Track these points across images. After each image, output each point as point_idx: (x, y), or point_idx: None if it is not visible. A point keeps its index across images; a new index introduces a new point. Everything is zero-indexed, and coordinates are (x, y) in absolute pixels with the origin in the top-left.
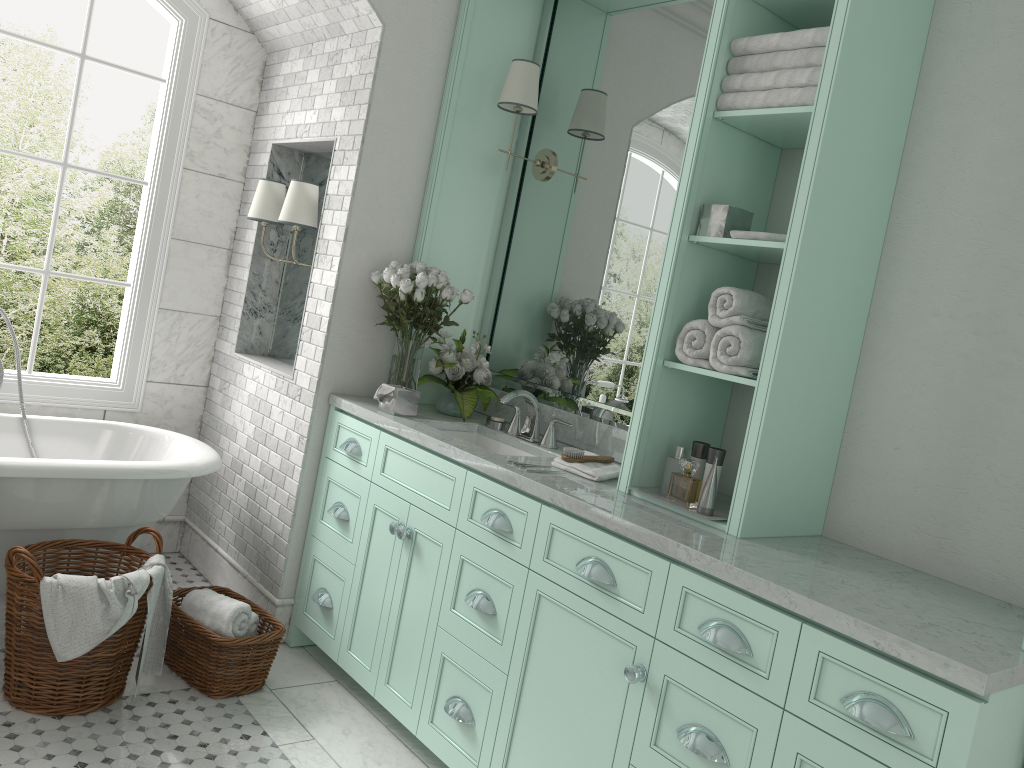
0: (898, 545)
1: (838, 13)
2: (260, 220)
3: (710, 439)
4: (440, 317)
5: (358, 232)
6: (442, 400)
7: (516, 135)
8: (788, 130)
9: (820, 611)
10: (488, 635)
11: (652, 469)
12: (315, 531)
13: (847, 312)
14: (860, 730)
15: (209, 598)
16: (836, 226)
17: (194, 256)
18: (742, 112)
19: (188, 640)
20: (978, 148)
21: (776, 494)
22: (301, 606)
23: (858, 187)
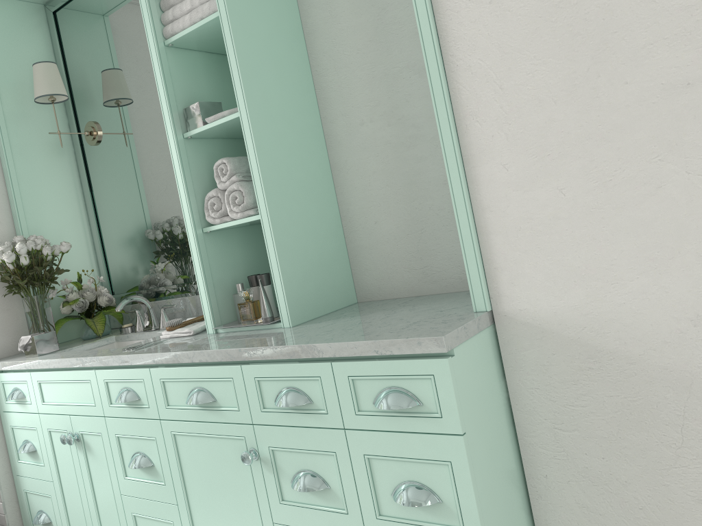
0: (402, 285)
1: None
2: None
3: (266, 271)
4: (51, 270)
5: None
6: (82, 330)
7: (66, 120)
8: (222, 37)
9: (337, 348)
10: (154, 483)
11: (228, 308)
12: (18, 471)
13: (308, 145)
14: (391, 417)
15: None
16: (271, 87)
17: None
18: (181, 34)
19: None
20: (342, 4)
21: (308, 286)
22: None
23: (277, 57)
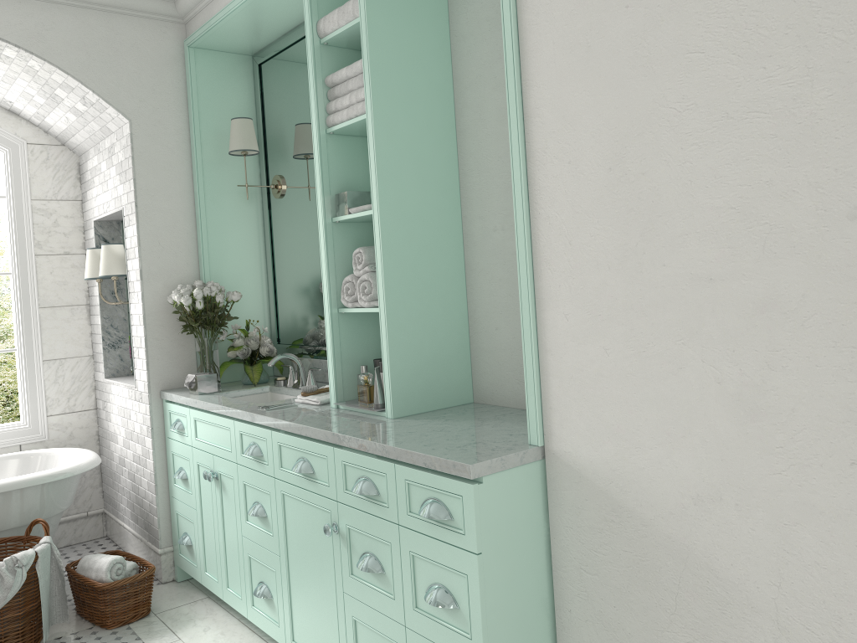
0: (512, 395)
1: (364, 47)
2: (93, 279)
3: None
4: (222, 316)
5: (151, 270)
6: (243, 375)
7: (258, 170)
8: None
9: (399, 453)
10: (266, 532)
11: (353, 386)
12: (173, 493)
13: (442, 243)
14: (431, 524)
15: (94, 559)
16: (409, 188)
17: (61, 316)
18: (339, 126)
19: (84, 592)
20: (491, 110)
21: (418, 382)
22: (177, 550)
23: (421, 157)
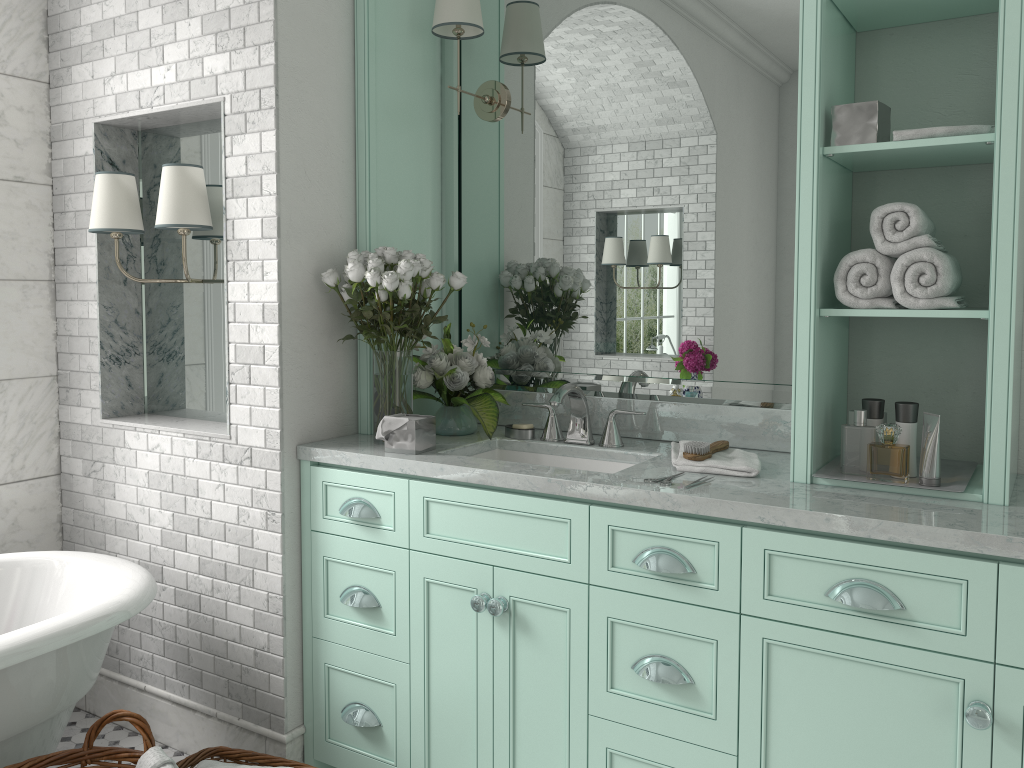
0: None
1: None
2: (114, 230)
3: (842, 392)
4: (428, 314)
5: (292, 221)
6: (440, 418)
7: (439, 69)
8: (907, 1)
9: None
10: (687, 711)
11: (819, 445)
12: (319, 631)
13: None
14: None
15: None
16: None
17: (4, 299)
18: None
19: None
20: None
21: (1013, 441)
22: (320, 733)
23: None
